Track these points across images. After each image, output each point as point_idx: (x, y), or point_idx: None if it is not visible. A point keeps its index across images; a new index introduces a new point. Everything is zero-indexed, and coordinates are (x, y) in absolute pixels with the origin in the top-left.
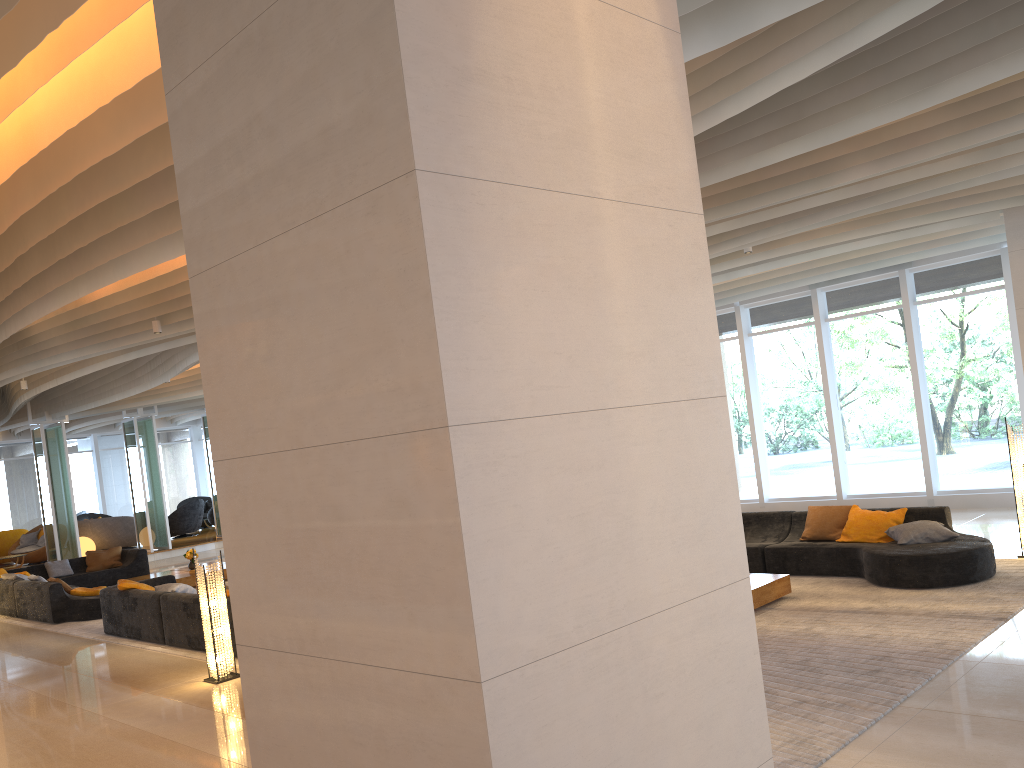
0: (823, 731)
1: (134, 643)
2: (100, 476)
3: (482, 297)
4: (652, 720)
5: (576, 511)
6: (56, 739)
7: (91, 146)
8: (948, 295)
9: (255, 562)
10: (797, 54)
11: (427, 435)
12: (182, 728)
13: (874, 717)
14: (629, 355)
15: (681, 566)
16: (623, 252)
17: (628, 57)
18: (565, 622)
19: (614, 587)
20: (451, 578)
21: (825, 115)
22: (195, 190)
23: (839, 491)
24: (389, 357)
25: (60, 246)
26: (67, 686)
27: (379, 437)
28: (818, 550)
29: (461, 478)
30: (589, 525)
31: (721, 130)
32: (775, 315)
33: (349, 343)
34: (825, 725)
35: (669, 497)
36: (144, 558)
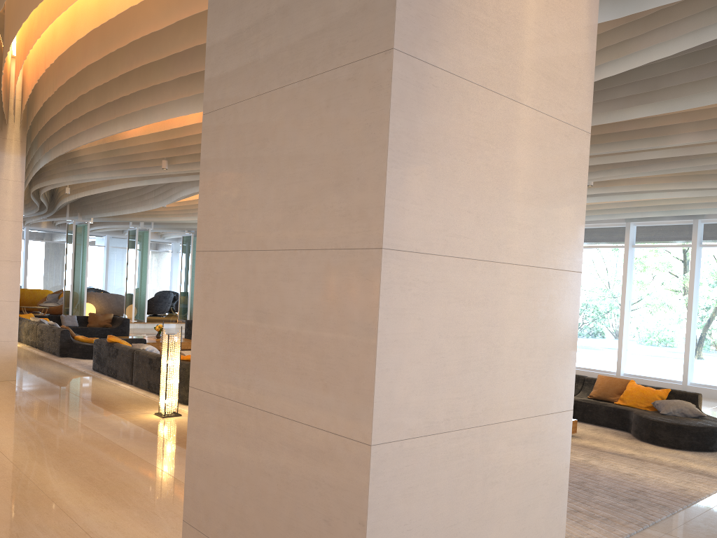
0: (590, 535)
1: (111, 380)
2: (107, 264)
3: (423, 157)
4: (486, 500)
5: (461, 333)
6: (48, 433)
7: (145, 22)
8: None
9: (214, 329)
10: (669, 36)
11: (364, 253)
12: (135, 443)
13: (629, 532)
14: (519, 226)
15: (527, 391)
16: (529, 148)
17: (559, 2)
18: (438, 414)
19: (477, 396)
20: (362, 363)
21: (675, 89)
22: (219, 49)
23: (618, 369)
24: (345, 190)
25: (110, 93)
26: (62, 400)
27: (326, 249)
28: (600, 407)
29: (384, 289)
30: (468, 346)
31: (594, 88)
32: (596, 236)
33: (316, 176)
34: (592, 531)
35: (528, 338)
36: (127, 325)
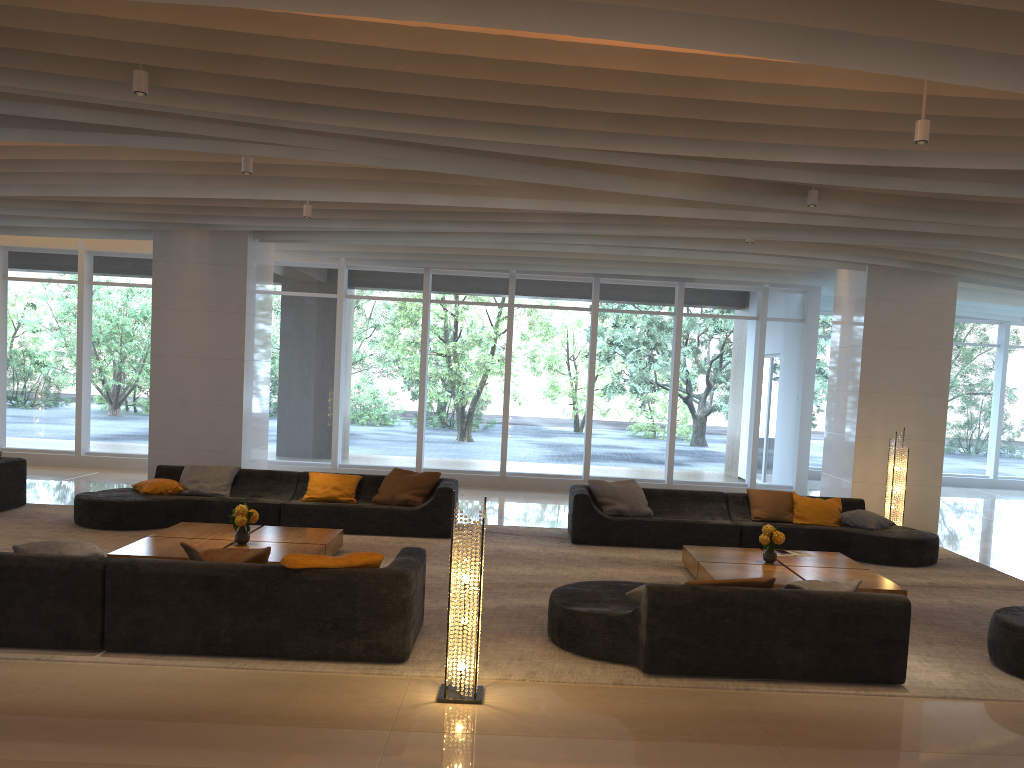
0: None
1: None
2: None
3: None
4: None
5: None
6: None
7: None
8: (711, 314)
9: None
10: None
11: None
12: None
13: None
14: None
15: None
16: None
17: None
18: None
19: None
20: None
21: None
22: None
23: (587, 472)
24: None
25: None
26: (123, 742)
27: None
28: (797, 530)
29: None
30: None
31: None
32: (546, 292)
33: None
34: None
35: None
36: None
